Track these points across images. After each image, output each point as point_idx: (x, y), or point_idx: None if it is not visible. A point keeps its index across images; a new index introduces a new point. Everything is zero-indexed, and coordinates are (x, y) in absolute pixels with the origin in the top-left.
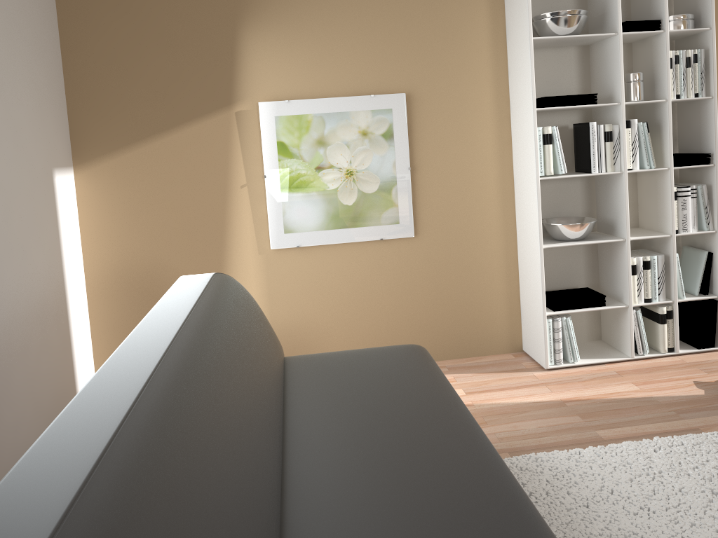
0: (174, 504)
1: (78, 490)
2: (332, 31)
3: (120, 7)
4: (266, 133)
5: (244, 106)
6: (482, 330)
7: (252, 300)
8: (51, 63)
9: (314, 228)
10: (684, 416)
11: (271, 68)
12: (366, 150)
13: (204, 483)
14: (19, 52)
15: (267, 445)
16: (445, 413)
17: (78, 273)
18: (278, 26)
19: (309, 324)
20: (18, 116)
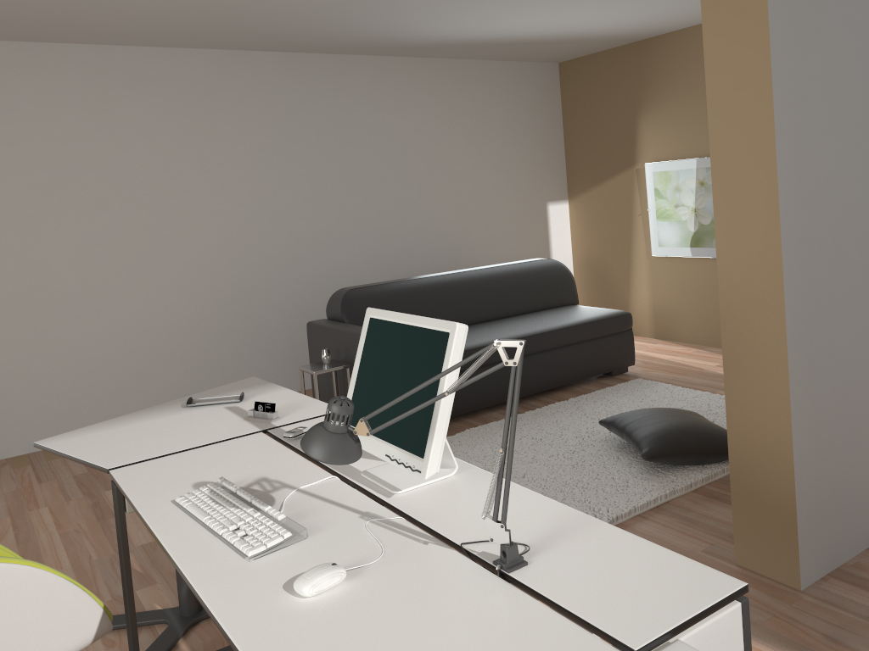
0: (405, 294)
1: (386, 283)
2: (685, 115)
3: (586, 111)
4: (648, 182)
5: (639, 165)
6: None
7: (563, 274)
8: (552, 146)
9: (673, 245)
10: None
11: (653, 141)
12: (702, 195)
13: (422, 297)
14: (524, 148)
15: (477, 310)
16: (553, 324)
17: (565, 257)
18: (656, 114)
19: (673, 308)
20: (519, 179)
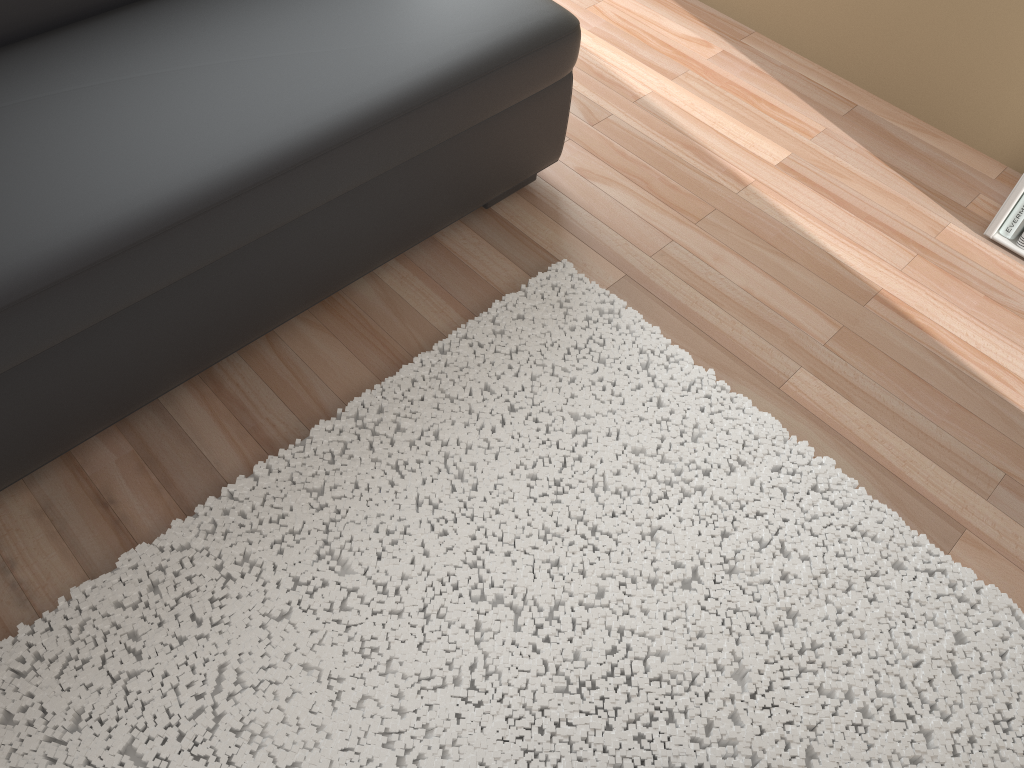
0: None
1: None
2: None
3: None
4: None
5: None
6: (979, 91)
7: None
8: None
9: None
10: (999, 497)
11: None
12: None
13: None
14: None
15: None
16: (272, 127)
17: None
18: None
19: None
20: None
